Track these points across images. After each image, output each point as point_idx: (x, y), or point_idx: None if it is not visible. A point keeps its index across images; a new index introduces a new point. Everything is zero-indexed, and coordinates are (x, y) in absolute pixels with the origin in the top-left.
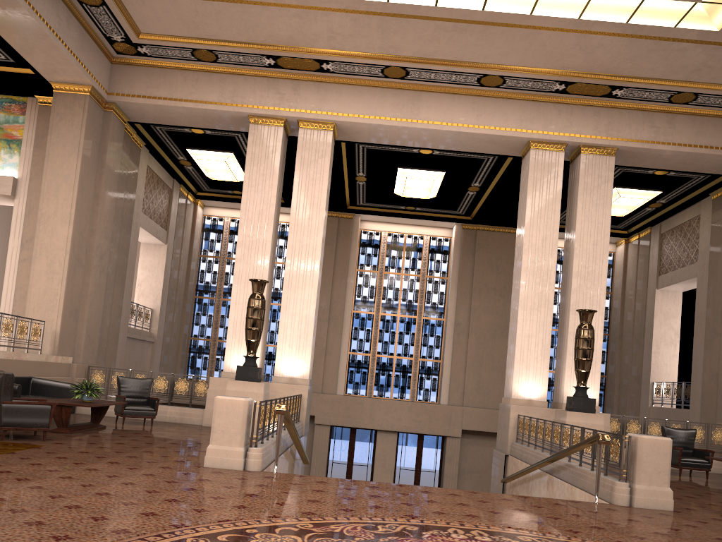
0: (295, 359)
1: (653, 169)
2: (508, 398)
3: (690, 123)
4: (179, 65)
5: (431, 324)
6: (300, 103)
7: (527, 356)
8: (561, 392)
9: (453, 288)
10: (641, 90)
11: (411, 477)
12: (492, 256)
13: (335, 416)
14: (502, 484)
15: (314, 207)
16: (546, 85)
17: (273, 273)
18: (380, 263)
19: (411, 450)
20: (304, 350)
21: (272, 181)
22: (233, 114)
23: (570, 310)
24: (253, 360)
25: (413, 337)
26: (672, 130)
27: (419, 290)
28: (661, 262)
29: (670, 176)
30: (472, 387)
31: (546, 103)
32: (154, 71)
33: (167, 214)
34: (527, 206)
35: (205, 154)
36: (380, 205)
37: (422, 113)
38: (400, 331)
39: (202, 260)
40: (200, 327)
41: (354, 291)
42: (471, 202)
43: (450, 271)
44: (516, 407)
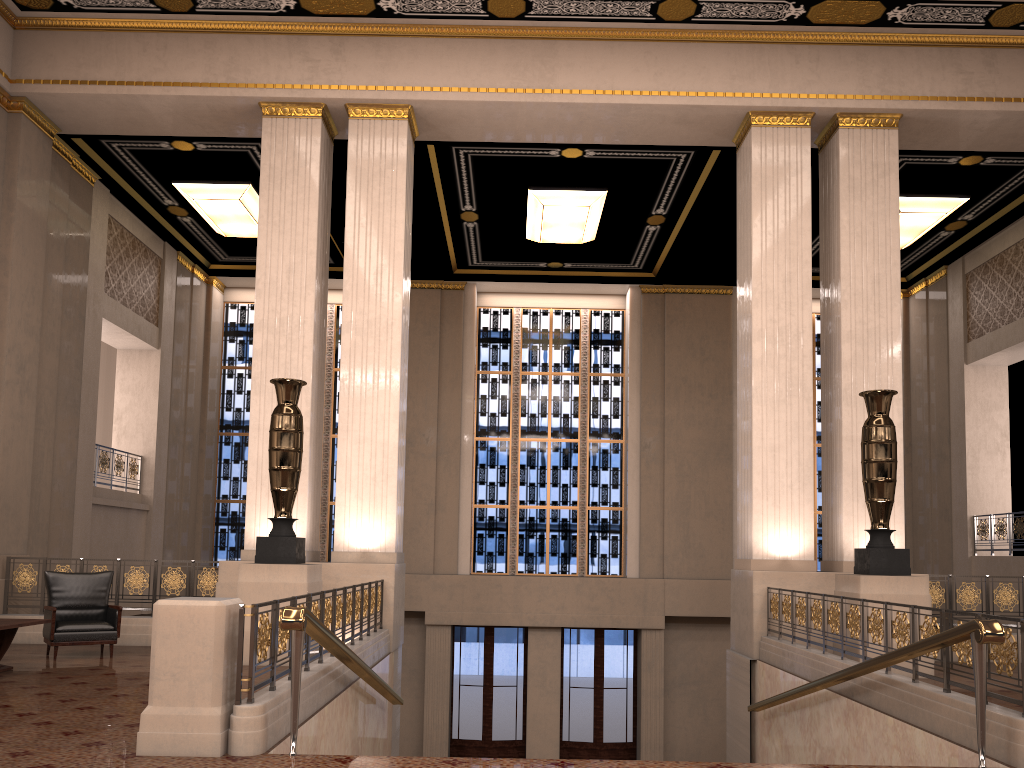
0: (370, 519)
1: (961, 152)
2: (747, 560)
3: (1023, 61)
4: (132, 23)
5: (602, 450)
6: (346, 74)
7: (773, 484)
8: (838, 543)
9: (634, 390)
10: (938, 6)
11: (589, 699)
12: (692, 334)
13: (458, 610)
14: (749, 713)
15: (385, 252)
16: (772, 9)
17: (323, 374)
18: (514, 359)
19: (585, 656)
20: (385, 502)
21: (308, 212)
22: (233, 103)
23: (842, 399)
24: (287, 526)
25: (575, 473)
26: (994, 75)
27: (579, 397)
28: (969, 321)
29: (986, 167)
30: (676, 547)
31: (773, 45)
32: (89, 37)
33: (157, 300)
34: (754, 225)
35: (205, 191)
36: (506, 263)
37: (560, 77)
38: (553, 465)
39: (227, 375)
40: (231, 482)
41: (475, 407)
42: (653, 245)
43: (627, 362)
44: (763, 575)
